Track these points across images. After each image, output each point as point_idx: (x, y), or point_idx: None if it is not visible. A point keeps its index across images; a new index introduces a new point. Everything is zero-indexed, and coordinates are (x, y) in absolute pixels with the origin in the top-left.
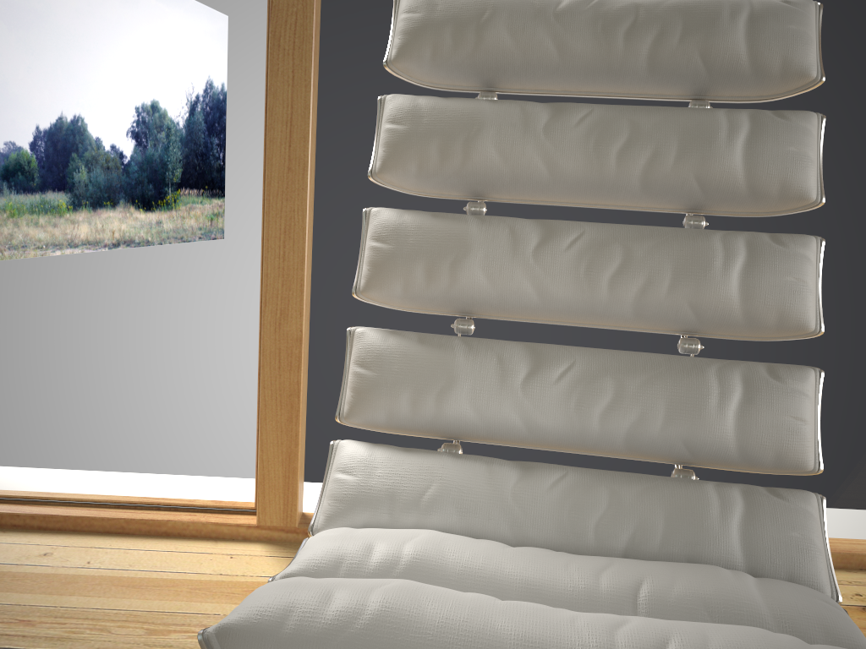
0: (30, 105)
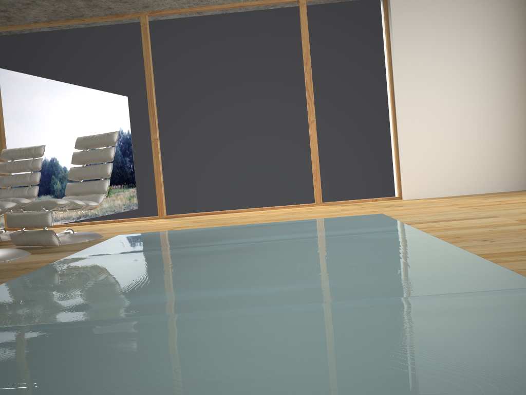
0: None
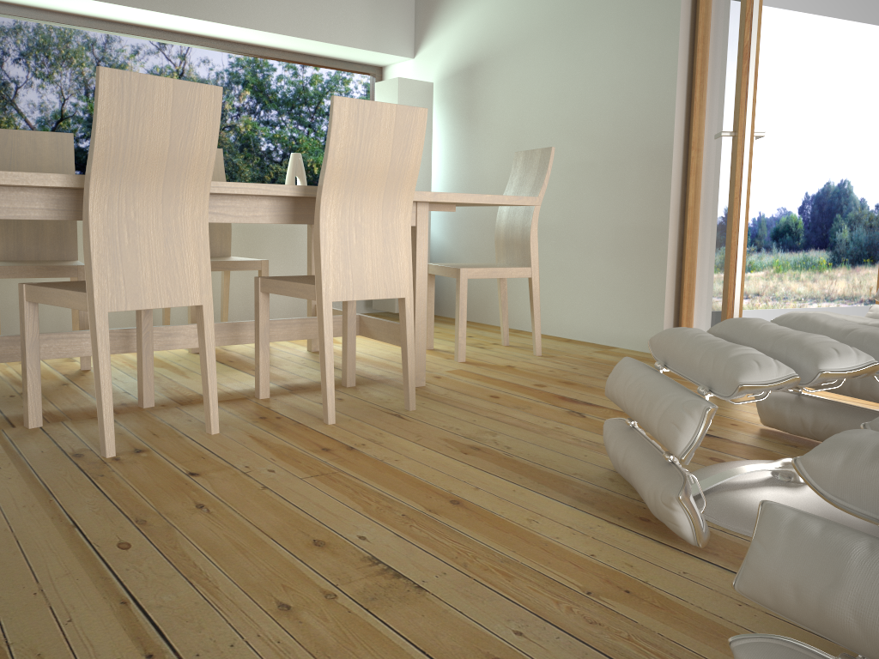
0: (801, 174)
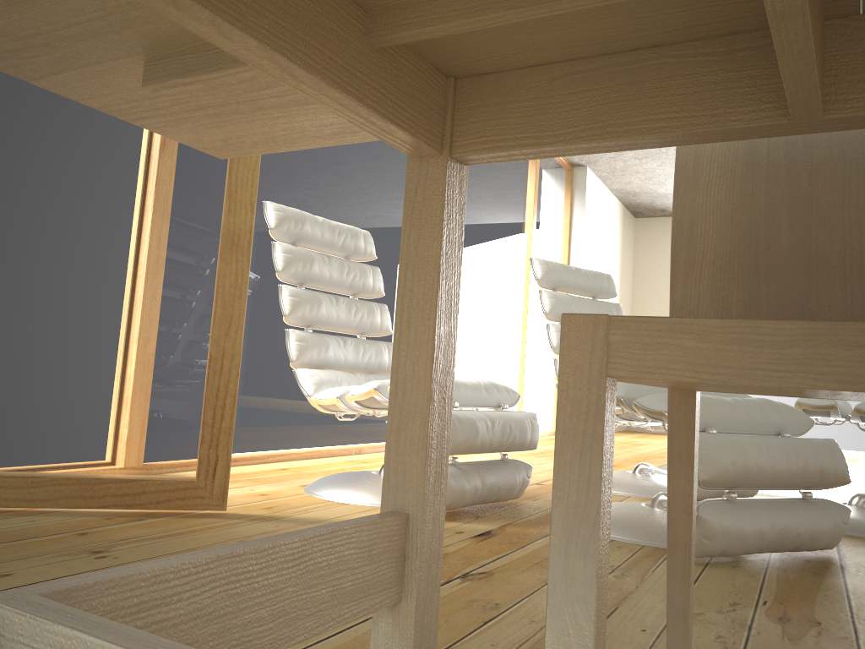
0: None
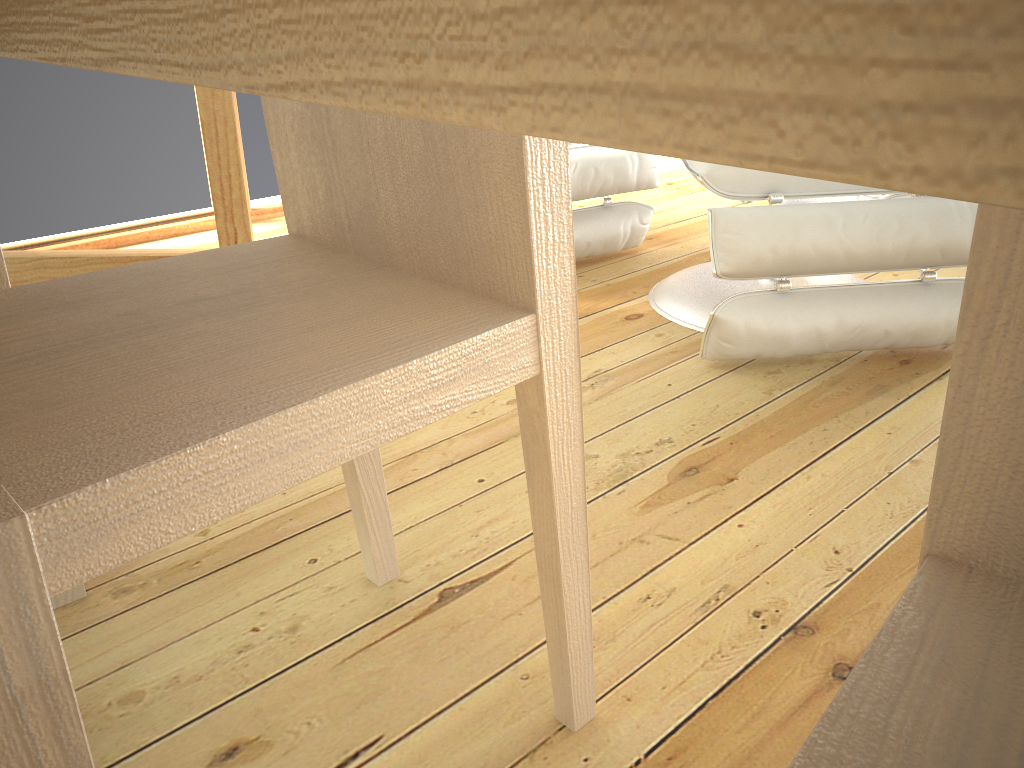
0: None
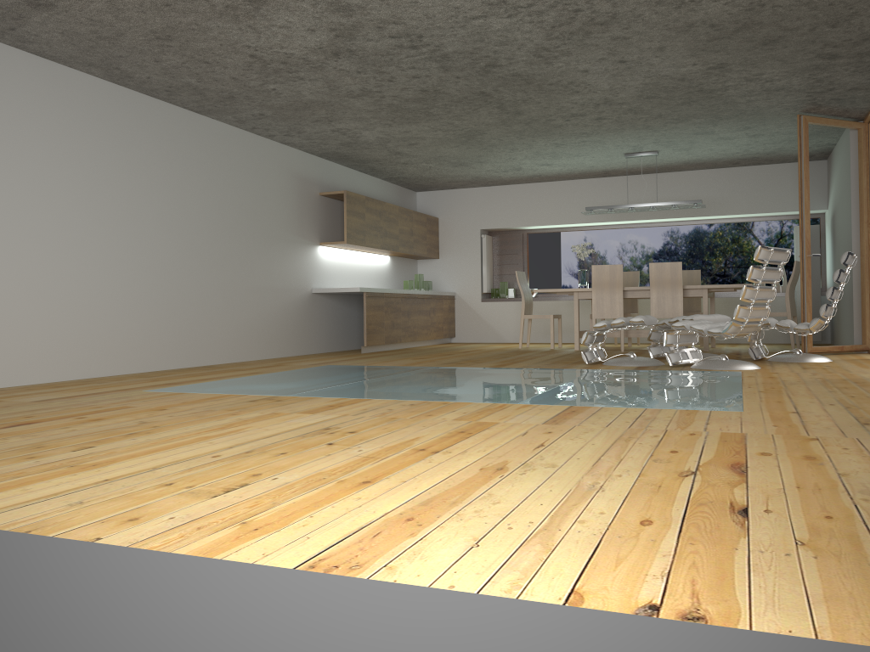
0: None
